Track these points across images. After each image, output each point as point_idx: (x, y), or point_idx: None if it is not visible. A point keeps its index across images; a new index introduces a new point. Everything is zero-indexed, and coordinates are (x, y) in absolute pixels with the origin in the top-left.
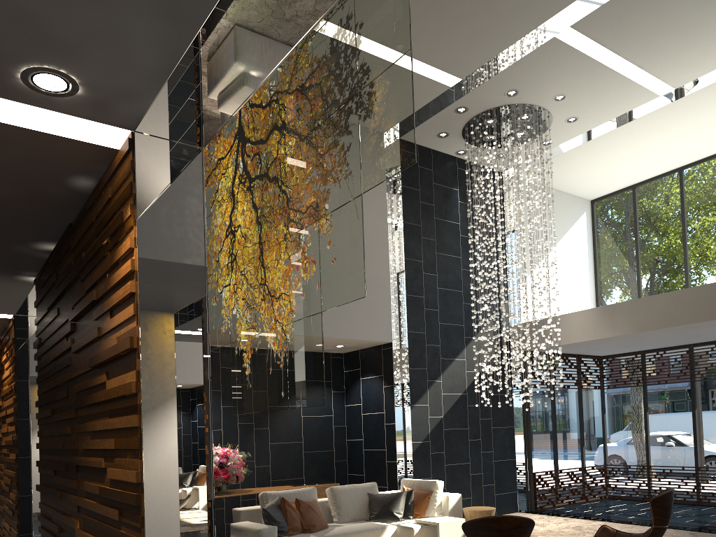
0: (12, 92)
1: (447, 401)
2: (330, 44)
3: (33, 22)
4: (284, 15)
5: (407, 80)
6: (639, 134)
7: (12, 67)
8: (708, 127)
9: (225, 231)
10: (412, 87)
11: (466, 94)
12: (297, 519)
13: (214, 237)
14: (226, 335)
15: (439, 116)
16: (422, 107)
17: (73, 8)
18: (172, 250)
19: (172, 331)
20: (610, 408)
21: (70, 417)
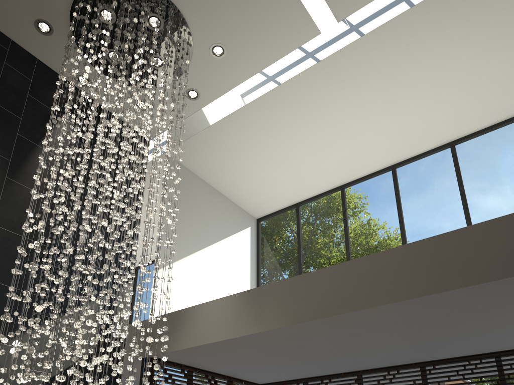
0: None
1: None
2: None
3: None
4: None
5: None
6: (299, 111)
7: None
8: (371, 120)
9: None
10: None
11: None
12: None
13: None
14: None
15: None
16: None
17: None
18: None
19: None
20: None
21: None
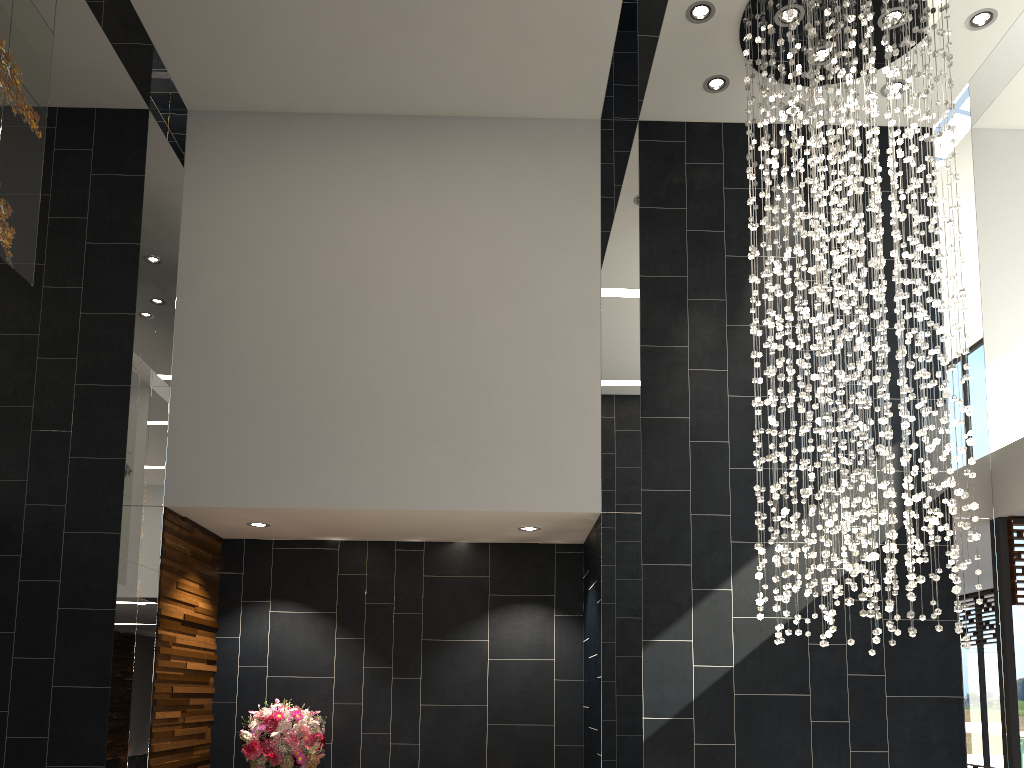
0: None
1: (748, 634)
2: None
3: None
4: None
5: None
6: None
7: None
8: None
9: None
10: None
11: None
12: None
13: None
14: None
15: (668, 44)
16: (616, 37)
17: None
18: None
19: None
20: None
21: None
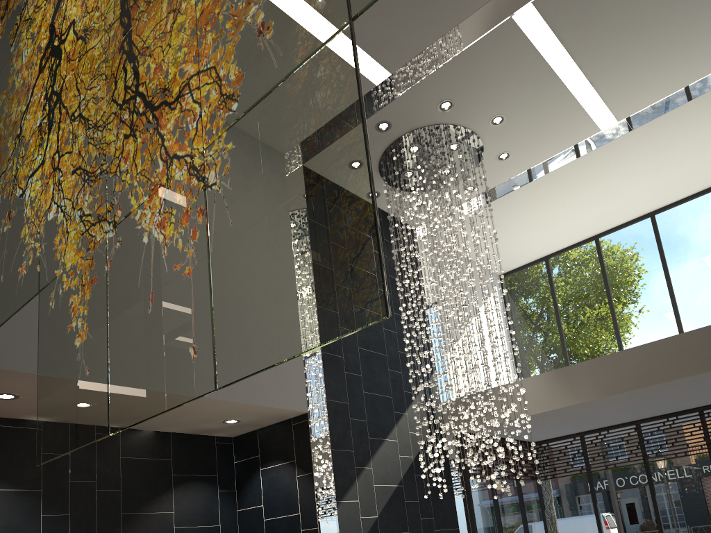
0: None
1: (381, 495)
2: None
3: None
4: None
5: None
6: (567, 185)
7: None
8: (635, 182)
9: (39, 61)
10: None
11: (393, 100)
12: None
13: (14, 94)
14: (29, 278)
15: None
16: None
17: None
18: None
19: None
20: (551, 503)
21: None
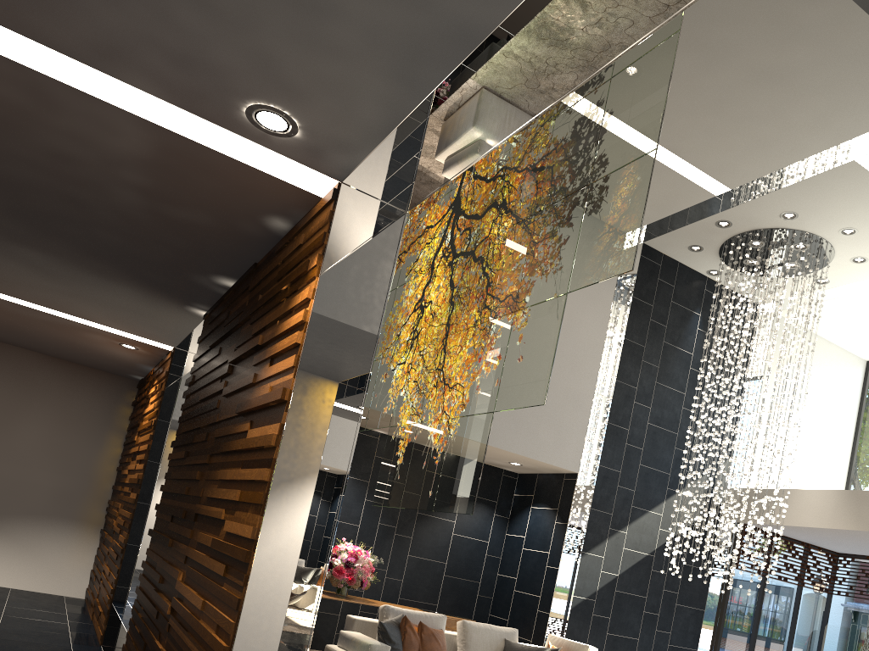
0: (233, 124)
1: (628, 559)
2: (573, 127)
3: (271, 64)
4: (514, 95)
5: (645, 181)
6: None
7: (240, 101)
8: None
9: (414, 304)
10: (648, 189)
11: (733, 206)
12: (415, 645)
13: (401, 309)
14: (386, 416)
15: (695, 226)
16: (677, 212)
17: (311, 57)
18: (348, 309)
19: (327, 391)
20: (835, 620)
21: (203, 462)
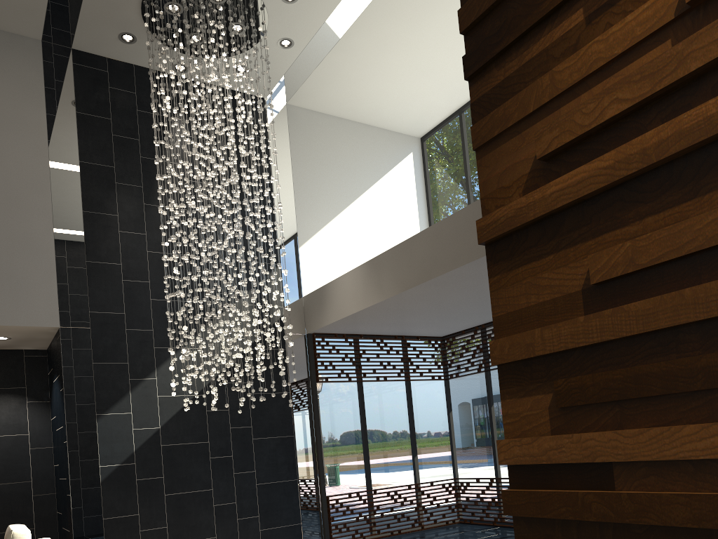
0: None
1: (168, 406)
2: None
3: None
4: None
5: None
6: (408, 18)
7: None
8: None
9: None
10: None
11: None
12: None
13: None
14: None
15: (91, 3)
16: None
17: None
18: None
19: None
20: (456, 404)
21: None
